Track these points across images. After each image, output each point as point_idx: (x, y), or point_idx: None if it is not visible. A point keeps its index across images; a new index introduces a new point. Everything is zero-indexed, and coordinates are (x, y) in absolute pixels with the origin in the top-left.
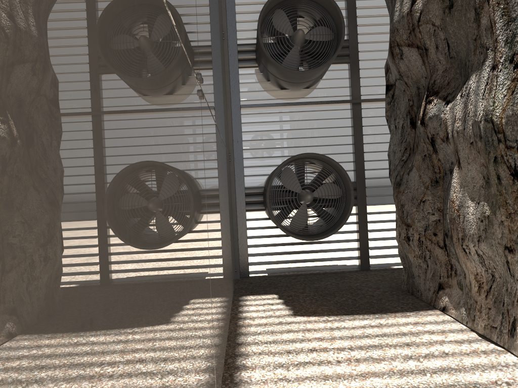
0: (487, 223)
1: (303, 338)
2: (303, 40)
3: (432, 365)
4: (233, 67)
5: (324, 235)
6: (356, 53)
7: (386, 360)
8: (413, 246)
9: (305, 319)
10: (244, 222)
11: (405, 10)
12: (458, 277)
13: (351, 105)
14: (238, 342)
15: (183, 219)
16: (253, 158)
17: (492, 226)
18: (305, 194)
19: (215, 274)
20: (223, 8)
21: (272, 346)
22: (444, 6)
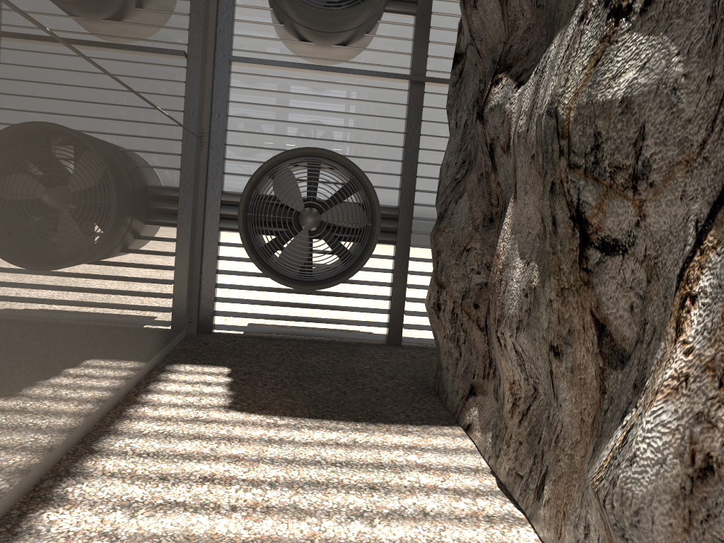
0: (533, 300)
1: (209, 454)
2: None
3: (389, 534)
4: None
5: (324, 284)
6: (429, 0)
7: (316, 515)
8: (444, 320)
9: (242, 417)
10: (214, 246)
11: None
12: (496, 381)
13: (409, 84)
14: (95, 447)
15: None
16: (240, 146)
17: (539, 306)
18: (305, 215)
19: None
20: None
21: (144, 463)
22: None
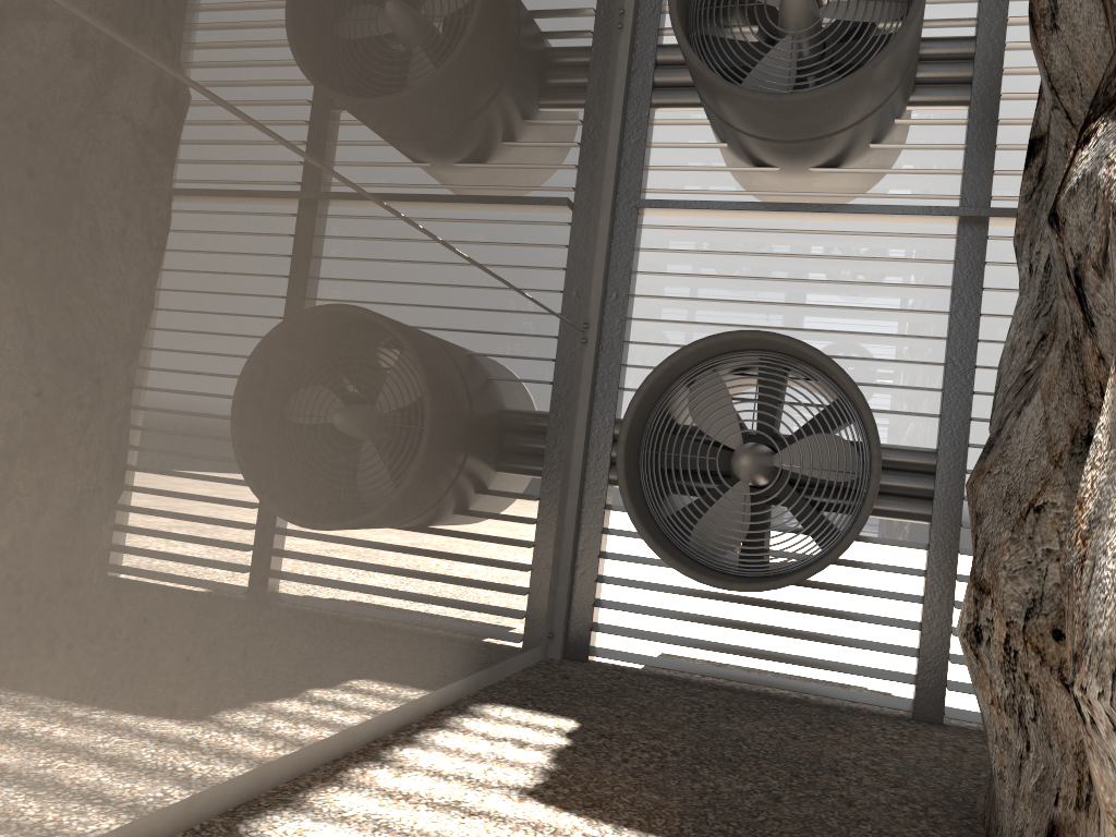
0: None
1: None
2: (806, 17)
3: None
4: (637, 104)
5: (768, 581)
6: (996, 75)
7: None
8: (989, 664)
9: (541, 815)
10: (598, 510)
11: None
12: None
13: (957, 225)
14: (242, 827)
15: None
16: (646, 343)
17: None
18: (737, 453)
19: None
20: None
21: None
22: None
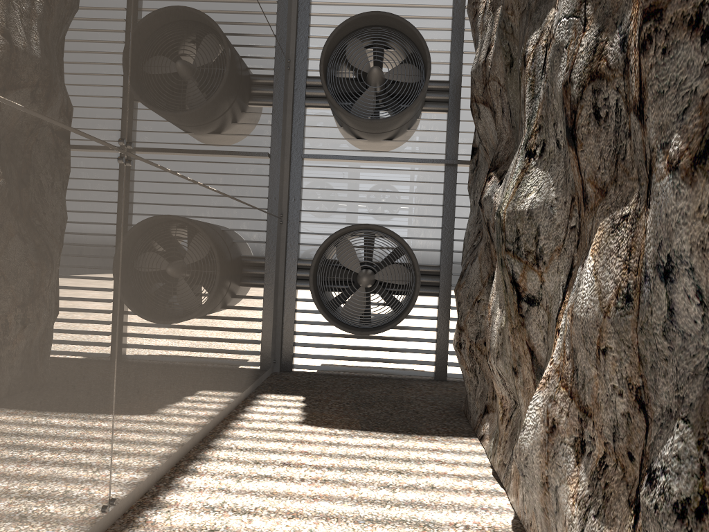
0: (503, 336)
1: (287, 450)
2: (380, 80)
3: (404, 497)
4: (298, 106)
5: (377, 330)
6: (458, 99)
7: (357, 485)
8: (464, 355)
9: (311, 429)
10: (292, 301)
11: (482, 59)
12: None
13: (444, 166)
14: (211, 444)
15: (6, 299)
16: (311, 222)
17: (505, 341)
18: (360, 276)
19: (147, 360)
20: (292, 30)
21: (244, 454)
22: (507, 62)
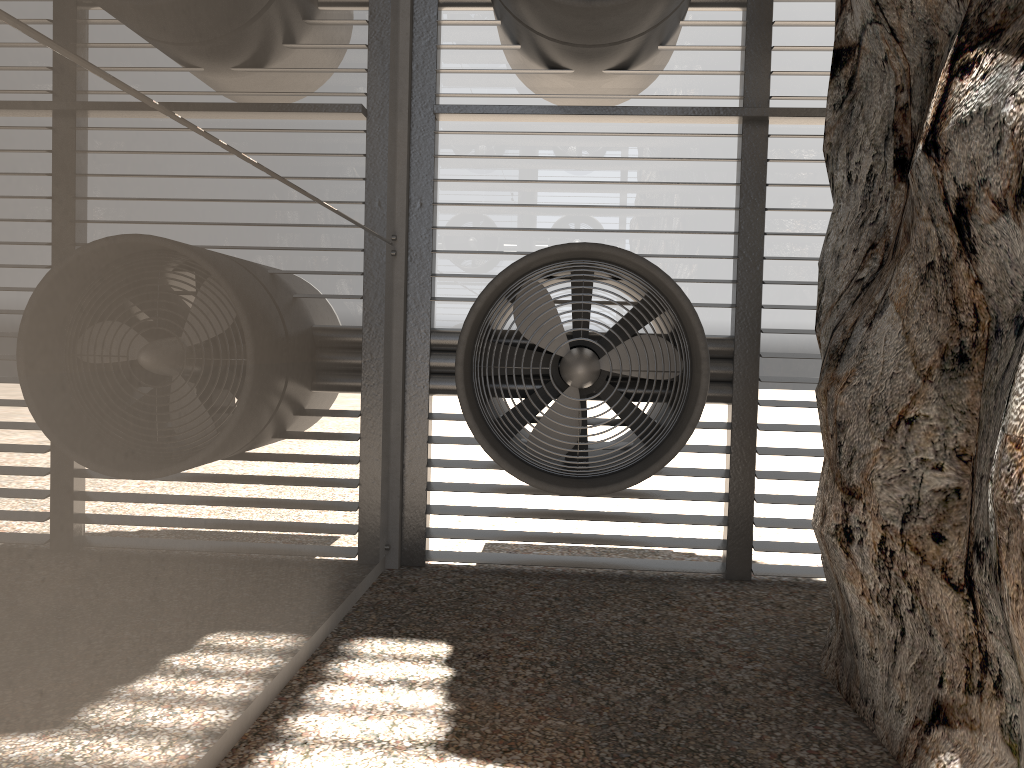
0: None
1: None
2: None
3: None
4: (424, 3)
5: (613, 484)
6: None
7: None
8: (862, 561)
9: None
10: (421, 421)
11: None
12: (1007, 706)
13: (740, 124)
14: None
15: None
16: (457, 252)
17: None
18: (571, 362)
19: None
20: None
21: None
22: None
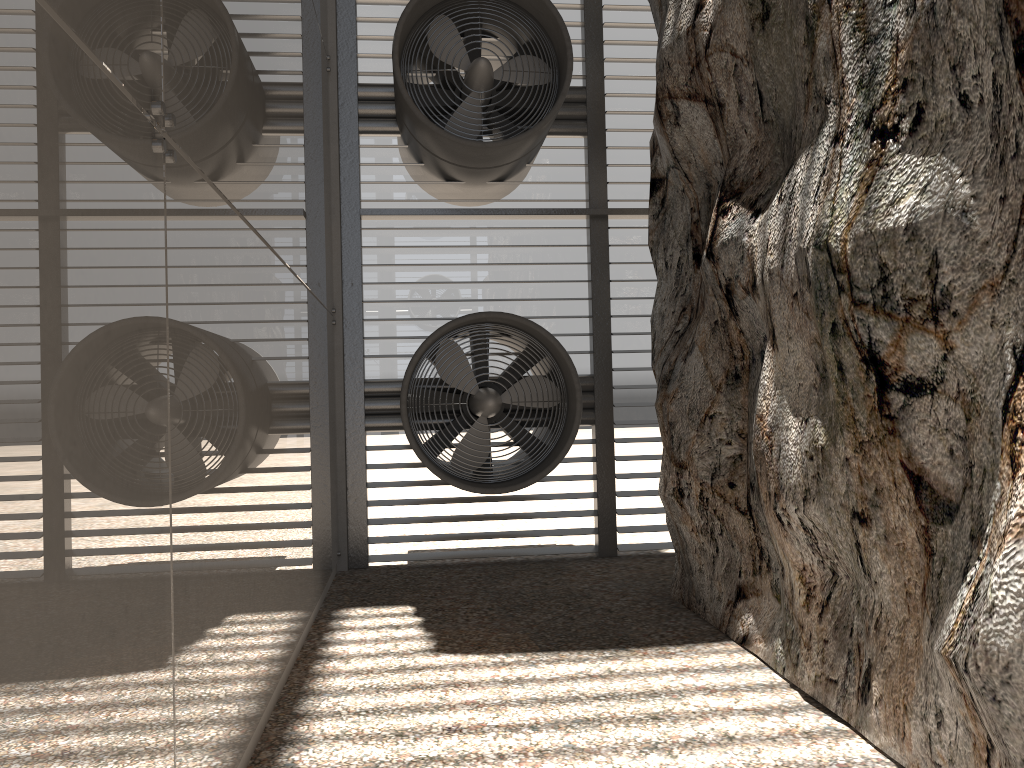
0: (822, 462)
1: (440, 703)
2: (488, 81)
3: (696, 763)
4: (348, 132)
5: (519, 483)
6: (601, 115)
7: (602, 753)
8: (690, 508)
9: (458, 659)
10: (360, 452)
11: (684, 24)
12: (773, 574)
13: (588, 219)
14: (298, 711)
15: None
16: (383, 320)
17: (831, 468)
18: (483, 398)
19: (211, 562)
20: (330, 9)
21: (368, 722)
22: (754, 15)
